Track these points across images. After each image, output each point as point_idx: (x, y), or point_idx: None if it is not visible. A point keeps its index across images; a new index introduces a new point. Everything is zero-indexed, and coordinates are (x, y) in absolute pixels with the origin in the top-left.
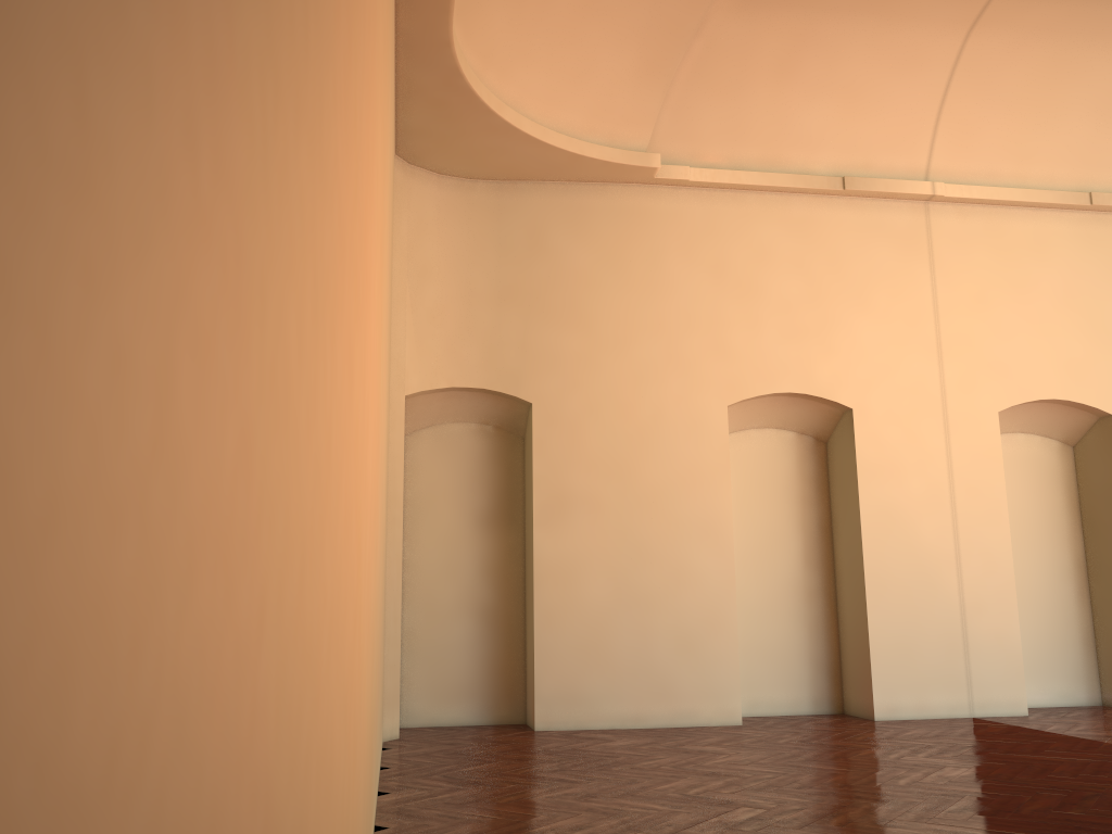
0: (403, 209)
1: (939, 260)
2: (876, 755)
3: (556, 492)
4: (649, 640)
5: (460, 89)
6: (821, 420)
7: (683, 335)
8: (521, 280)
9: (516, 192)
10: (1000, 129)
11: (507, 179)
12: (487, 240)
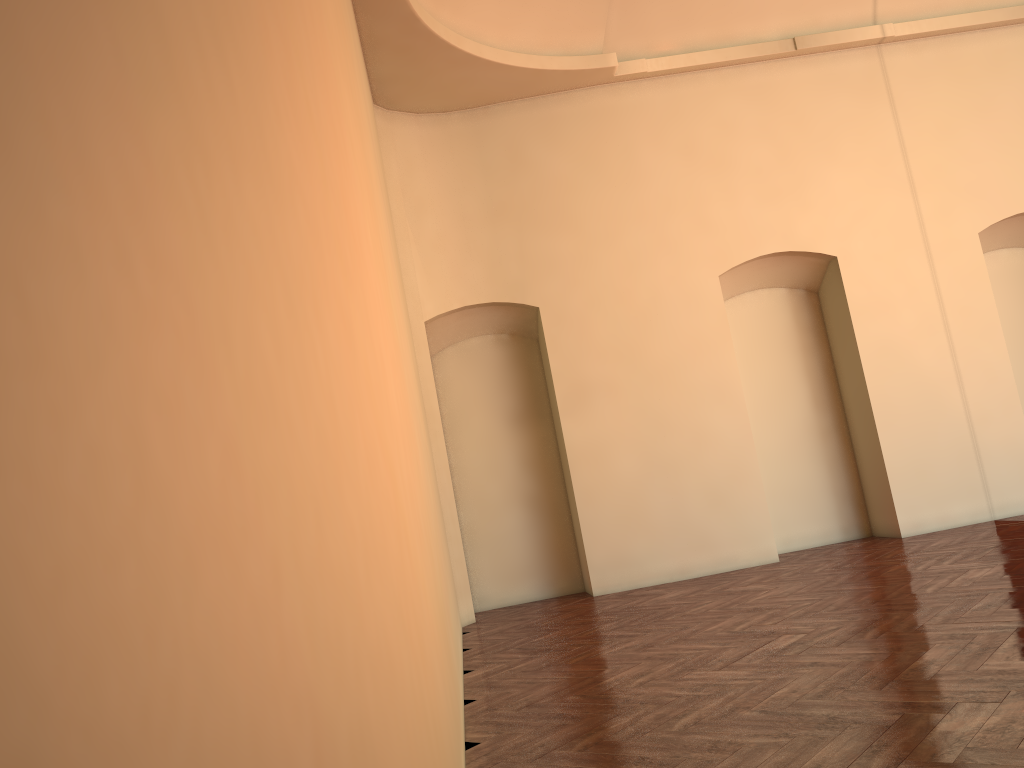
0: (390, 152)
1: (899, 99)
2: (905, 569)
3: (575, 383)
4: (682, 500)
5: (420, 32)
6: (809, 273)
7: (666, 218)
8: (509, 197)
9: (489, 116)
10: None
11: (479, 106)
12: (471, 166)
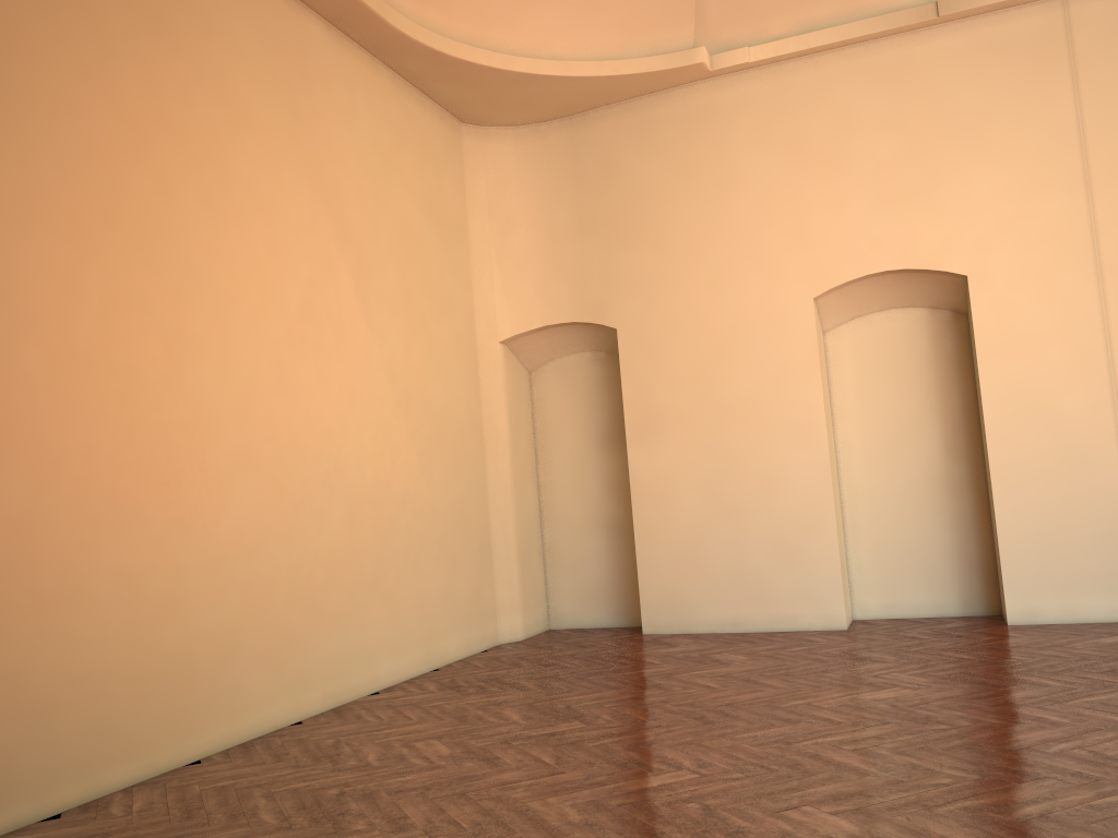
0: (478, 171)
1: (1086, 66)
2: (868, 670)
3: (645, 411)
4: (743, 547)
5: (453, 62)
6: (948, 292)
7: (759, 231)
8: (598, 210)
9: (586, 123)
10: None
11: (576, 113)
12: (564, 178)
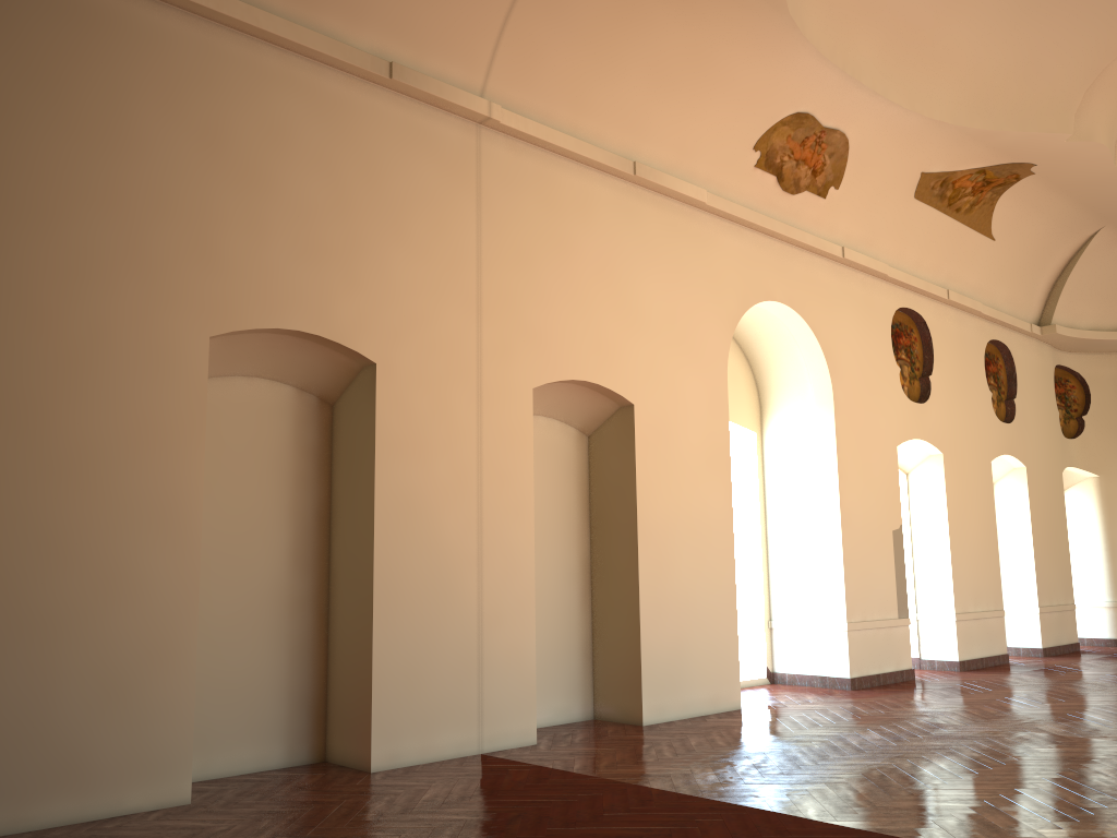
0: None
1: (488, 198)
2: None
3: None
4: (52, 687)
5: None
6: (332, 375)
7: (152, 222)
8: None
9: None
10: (563, 63)
11: None
12: None
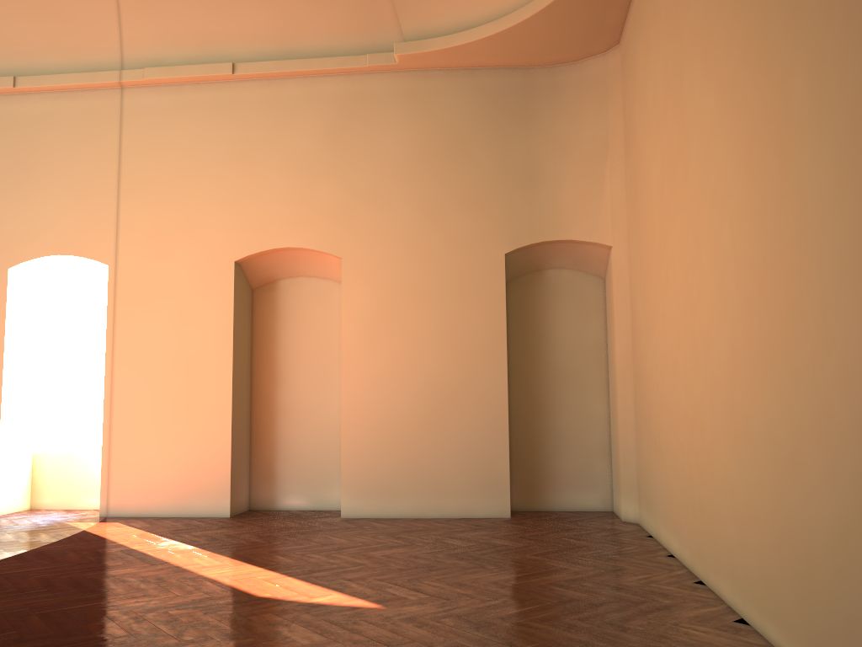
0: None
1: None
2: None
3: None
4: None
5: None
6: None
7: None
8: None
9: None
10: None
11: None
12: None
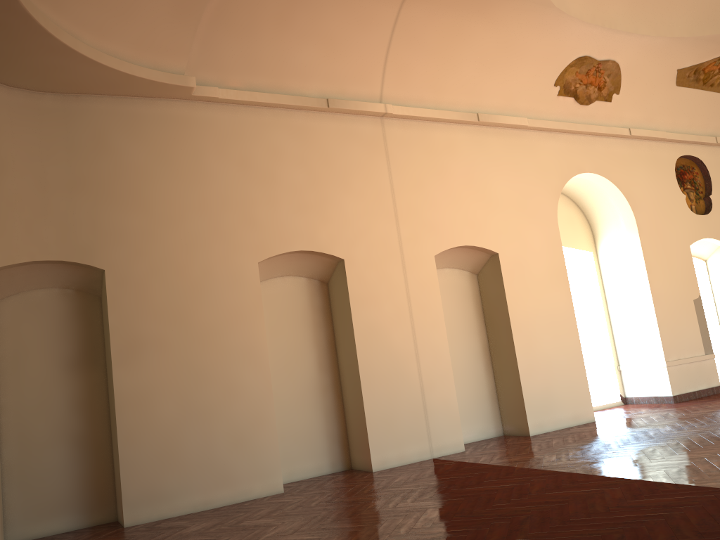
0: None
1: (392, 156)
2: (380, 506)
3: (130, 338)
4: (212, 441)
5: (18, 12)
6: (323, 268)
7: (222, 212)
8: (89, 173)
9: (80, 103)
10: (424, 70)
11: (71, 93)
12: (57, 141)
